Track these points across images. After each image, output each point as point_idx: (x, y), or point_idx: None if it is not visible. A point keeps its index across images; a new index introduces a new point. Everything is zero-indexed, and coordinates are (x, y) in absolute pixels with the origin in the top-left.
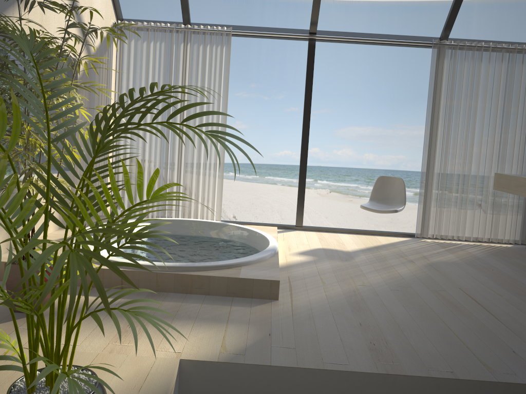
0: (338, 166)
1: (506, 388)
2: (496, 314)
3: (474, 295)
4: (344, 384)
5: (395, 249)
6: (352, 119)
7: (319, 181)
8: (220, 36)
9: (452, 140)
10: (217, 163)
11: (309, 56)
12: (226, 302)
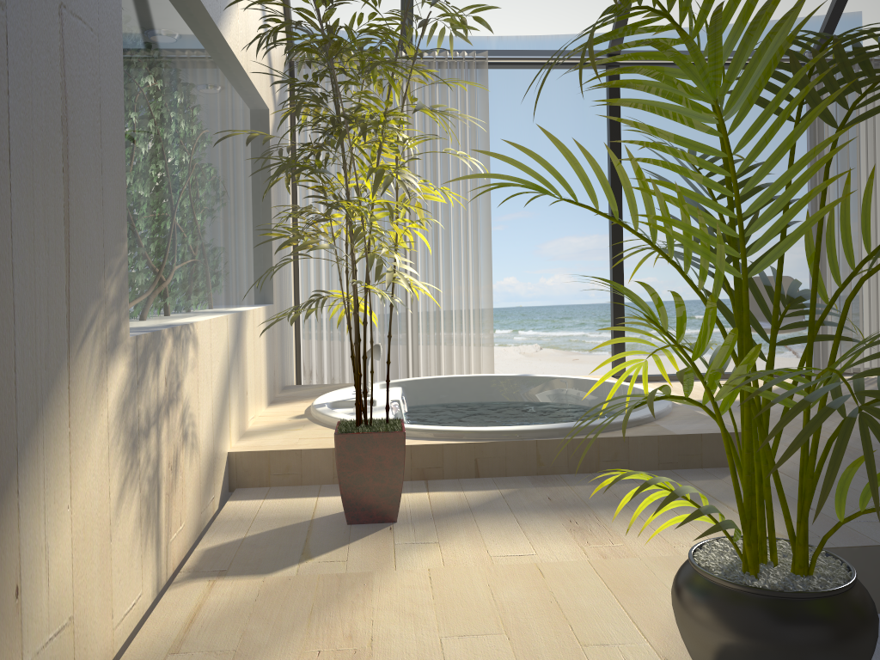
0: (550, 305)
1: None
2: None
3: None
4: None
5: None
6: (565, 225)
7: (521, 332)
8: (467, 67)
9: (851, 212)
10: (479, 281)
11: (611, 92)
12: (672, 477)
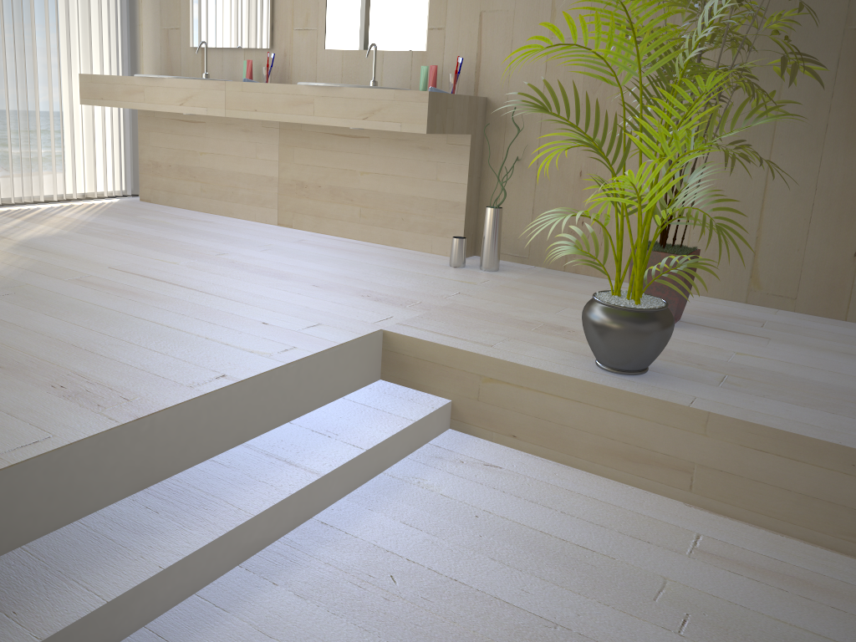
0: None
1: (298, 368)
2: (195, 286)
3: (139, 271)
4: (62, 475)
5: None
6: None
7: None
8: None
9: None
10: None
11: None
12: None
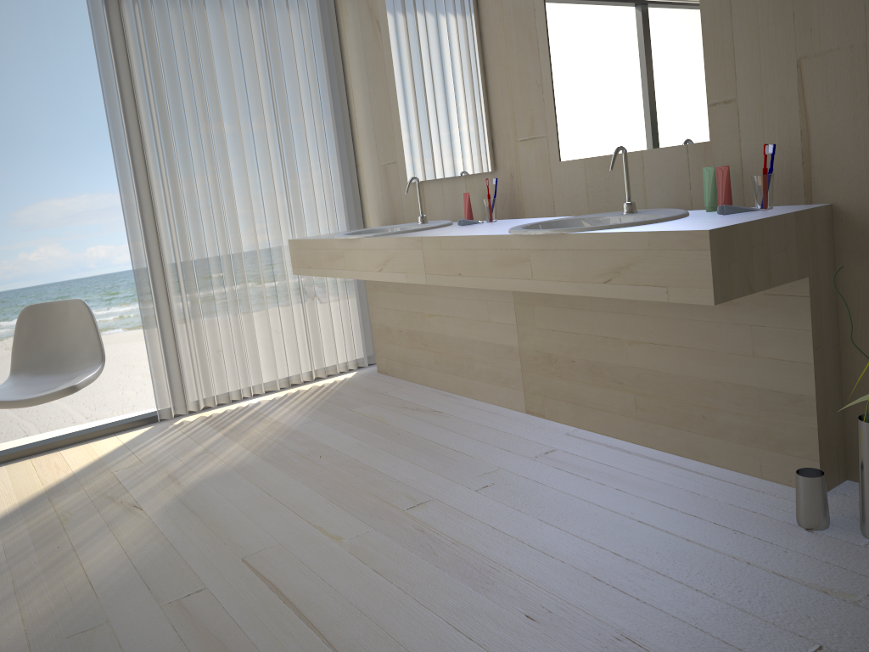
0: (39, 284)
1: None
2: (330, 624)
3: (278, 569)
4: None
5: (101, 479)
6: (44, 185)
7: (5, 322)
8: None
9: (186, 188)
10: None
11: None
12: None
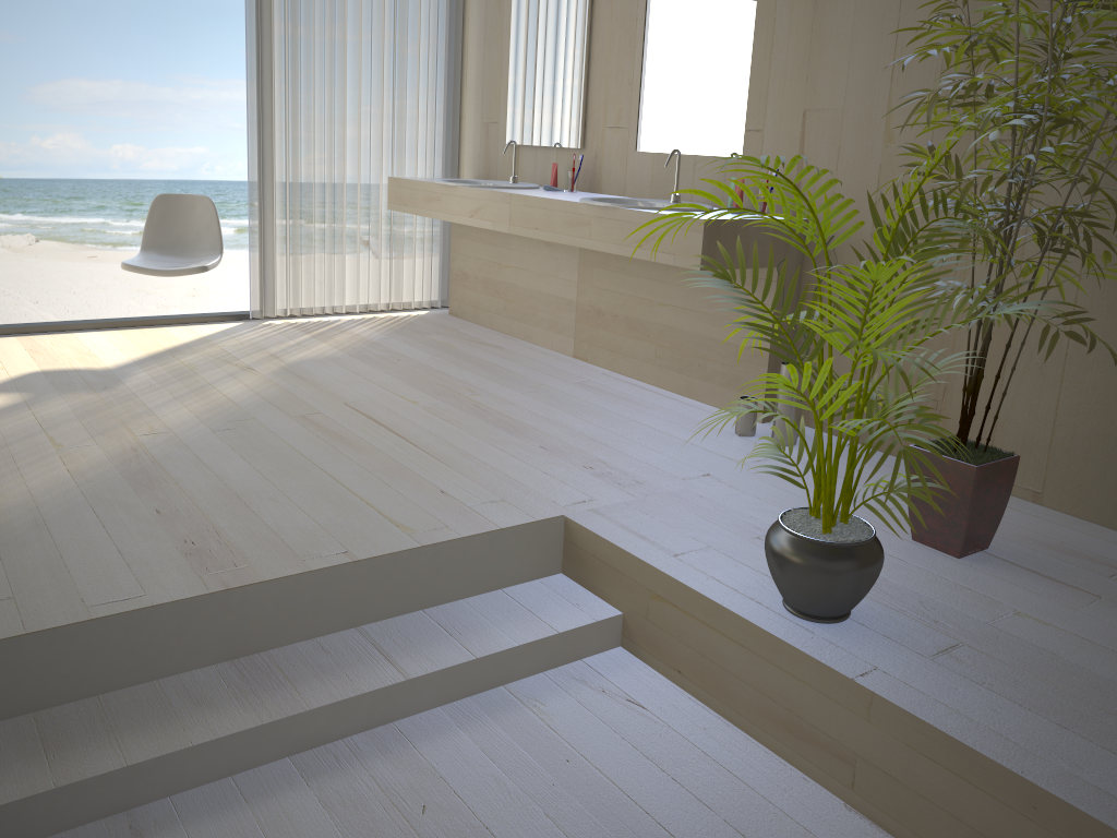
0: (51, 178)
1: (435, 552)
2: (411, 436)
3: (371, 410)
4: (142, 635)
5: (212, 349)
6: (71, 60)
7: (5, 216)
8: None
9: (304, 113)
10: None
11: None
12: None
